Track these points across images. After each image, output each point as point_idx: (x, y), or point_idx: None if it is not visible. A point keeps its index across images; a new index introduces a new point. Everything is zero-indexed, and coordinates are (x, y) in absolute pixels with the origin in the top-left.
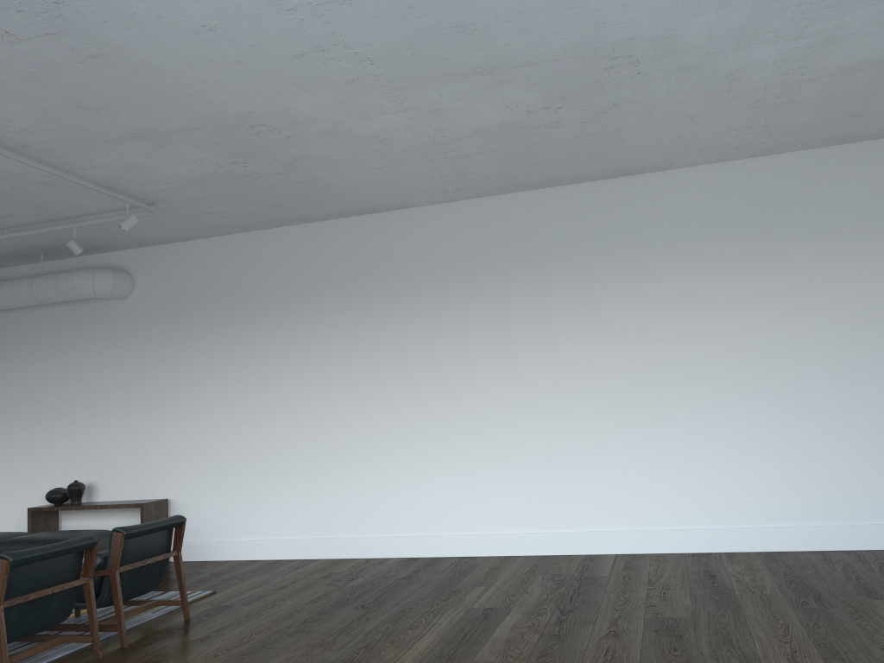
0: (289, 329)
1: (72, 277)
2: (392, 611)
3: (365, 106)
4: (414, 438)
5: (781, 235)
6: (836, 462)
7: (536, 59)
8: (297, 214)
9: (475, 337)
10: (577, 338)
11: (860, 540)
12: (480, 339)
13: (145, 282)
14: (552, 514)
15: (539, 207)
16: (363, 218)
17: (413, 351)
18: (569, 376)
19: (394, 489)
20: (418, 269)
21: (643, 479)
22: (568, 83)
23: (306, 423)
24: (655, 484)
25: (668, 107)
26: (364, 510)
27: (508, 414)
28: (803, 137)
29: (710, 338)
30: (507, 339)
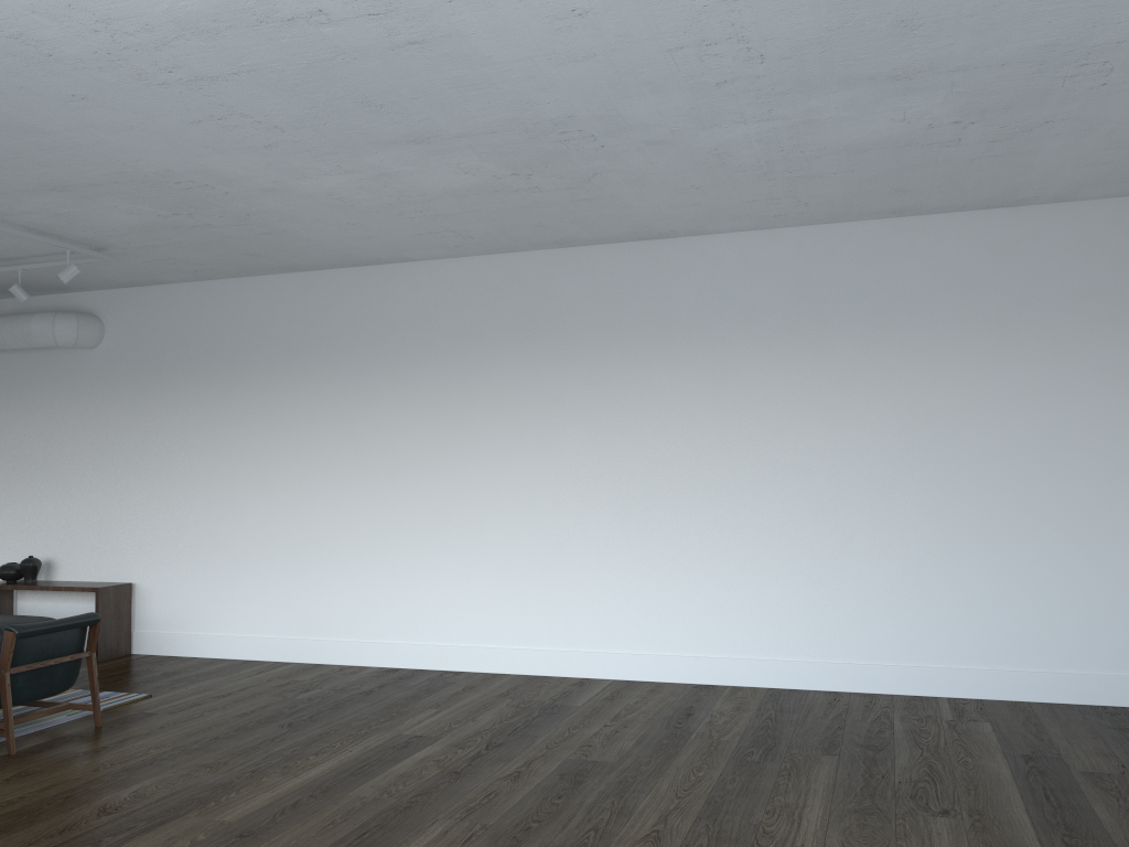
0: (273, 396)
1: (30, 322)
2: (315, 732)
3: (299, 168)
4: (404, 532)
5: (827, 321)
6: (865, 591)
7: (471, 131)
8: (281, 263)
9: (477, 420)
10: (590, 428)
11: (882, 683)
12: (482, 422)
13: (116, 330)
14: (548, 630)
15: (558, 270)
16: (361, 271)
17: (408, 431)
18: (578, 472)
19: (378, 588)
20: (418, 335)
21: (651, 596)
22: (524, 153)
23: (287, 506)
24: (664, 603)
25: (661, 177)
26: (345, 611)
27: (508, 512)
28: (850, 209)
29: (737, 438)
30: (512, 424)
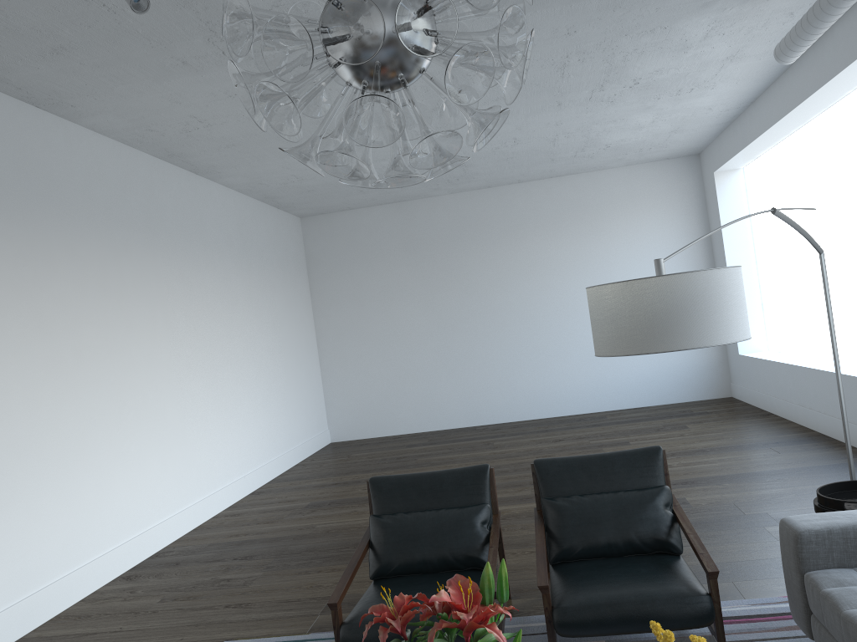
0: None
1: None
2: None
3: None
4: (97, 424)
5: (249, 253)
6: (276, 413)
7: None
8: (7, 62)
9: (130, 301)
10: (186, 313)
11: (287, 463)
12: (133, 304)
13: None
14: (190, 488)
15: (156, 175)
16: (21, 106)
17: (86, 310)
18: (185, 349)
19: (85, 496)
20: (80, 204)
21: (224, 441)
22: None
23: None
24: (229, 444)
25: None
26: (60, 537)
27: (157, 388)
28: (275, 191)
29: (235, 323)
30: (150, 307)
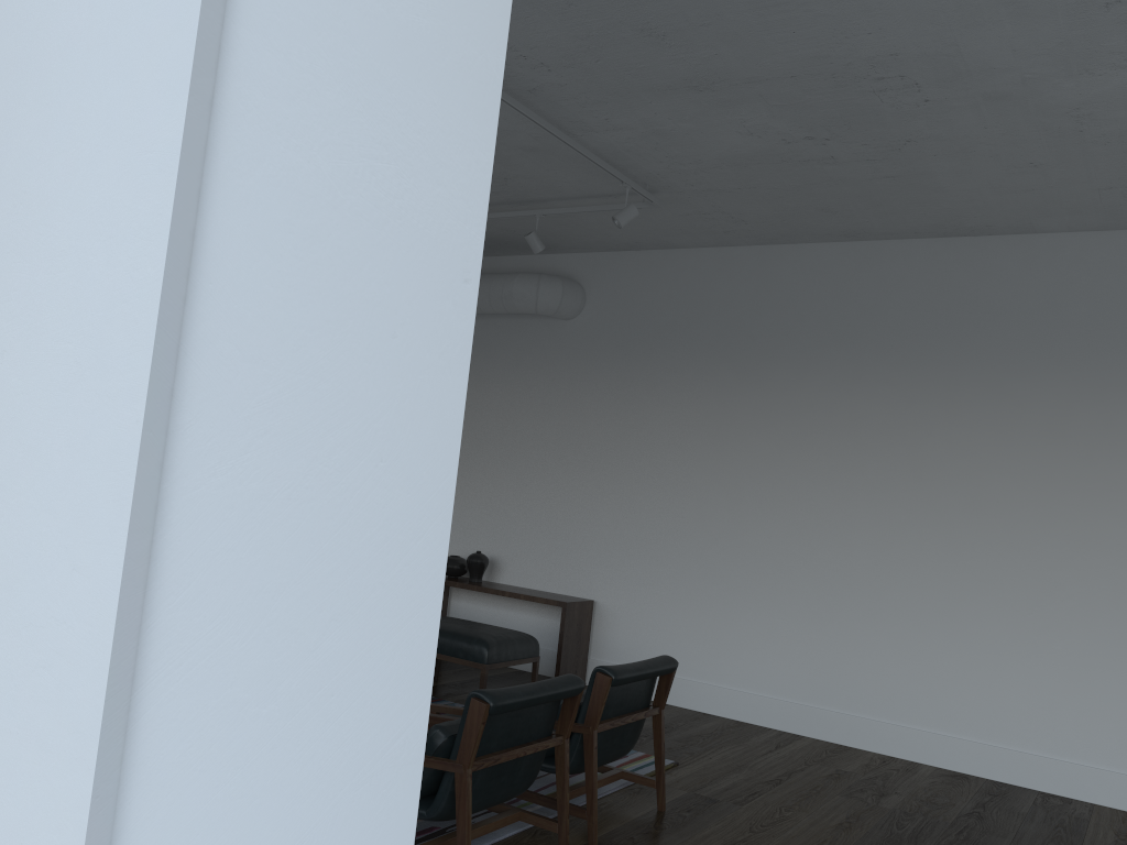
0: (802, 394)
1: (511, 282)
2: None
3: (1101, 52)
4: (985, 592)
5: None
6: None
7: None
8: (847, 226)
9: (1119, 453)
10: None
11: None
12: None
13: (600, 300)
14: None
15: None
16: (947, 243)
17: (1004, 458)
18: None
19: (938, 661)
20: (1031, 332)
21: None
22: None
23: (810, 535)
24: None
25: None
26: (884, 682)
27: None
28: None
29: None
30: None
